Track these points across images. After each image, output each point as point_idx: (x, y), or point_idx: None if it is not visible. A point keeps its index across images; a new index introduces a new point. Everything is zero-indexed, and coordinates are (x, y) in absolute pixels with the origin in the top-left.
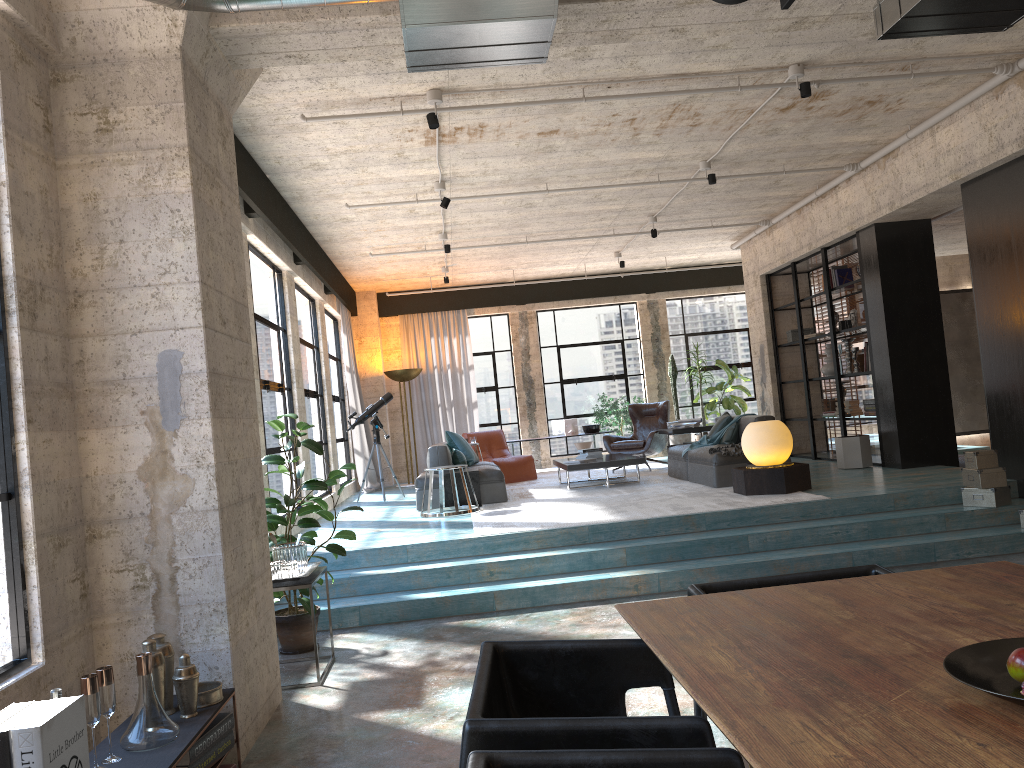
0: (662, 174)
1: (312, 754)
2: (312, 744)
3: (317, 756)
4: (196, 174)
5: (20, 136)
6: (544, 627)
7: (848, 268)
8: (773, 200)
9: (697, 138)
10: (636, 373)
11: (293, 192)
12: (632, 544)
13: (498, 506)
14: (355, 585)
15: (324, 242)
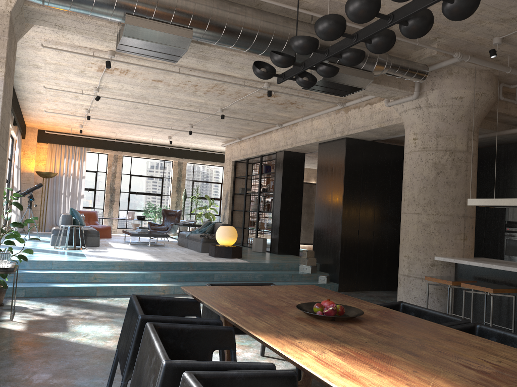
0: (201, 109)
1: (17, 347)
2: (16, 343)
3: (20, 348)
4: (6, 71)
5: None
6: (121, 304)
7: (270, 166)
8: (244, 130)
9: (221, 99)
10: (167, 194)
11: (17, 74)
12: (164, 272)
13: (95, 248)
14: (23, 277)
15: (21, 99)
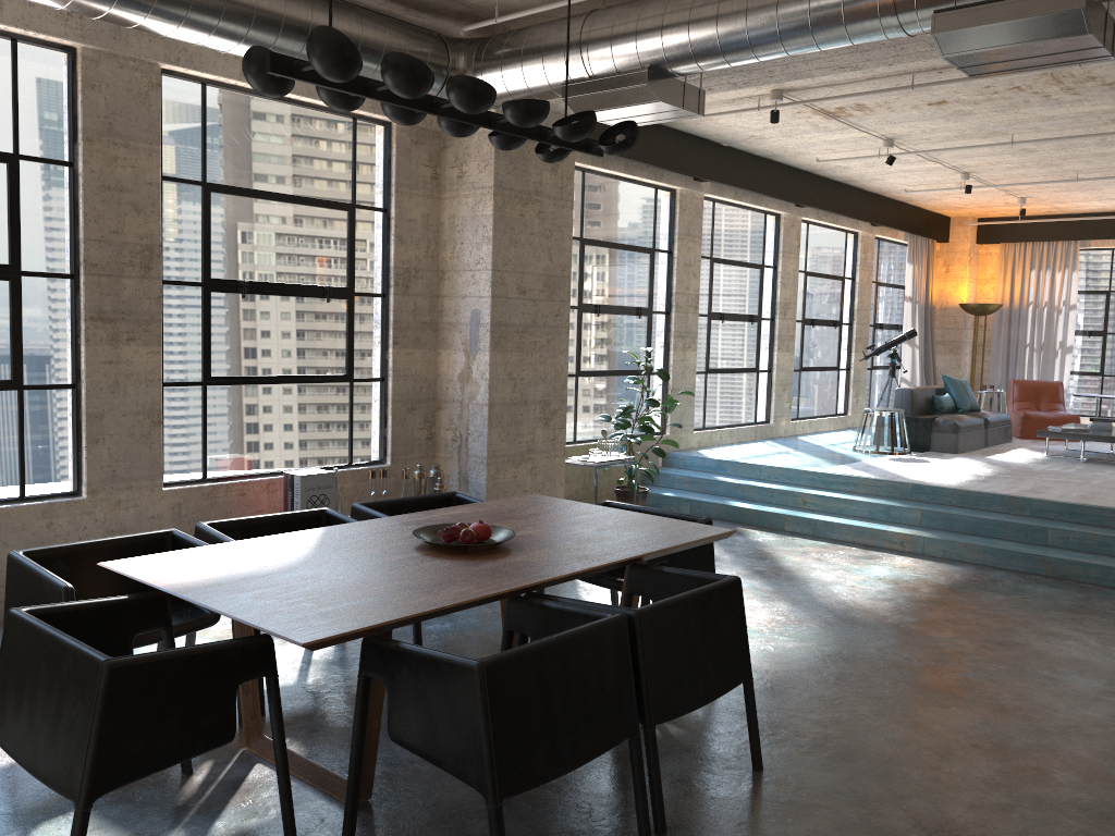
0: None
1: None
2: None
3: None
4: (501, 202)
5: (408, 188)
6: (780, 547)
7: None
8: None
9: None
10: None
11: (763, 152)
12: (935, 509)
13: (933, 455)
14: (706, 485)
15: (848, 182)
